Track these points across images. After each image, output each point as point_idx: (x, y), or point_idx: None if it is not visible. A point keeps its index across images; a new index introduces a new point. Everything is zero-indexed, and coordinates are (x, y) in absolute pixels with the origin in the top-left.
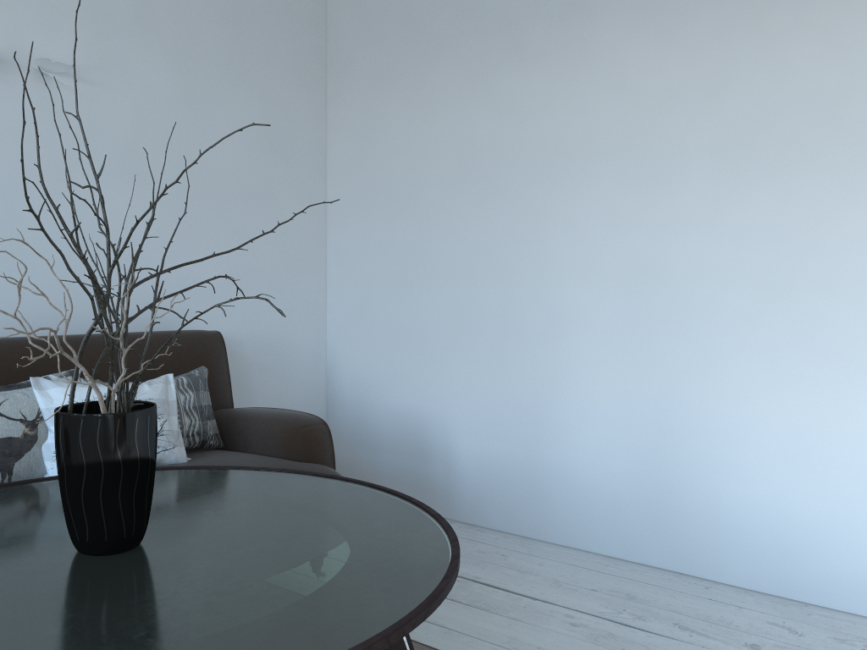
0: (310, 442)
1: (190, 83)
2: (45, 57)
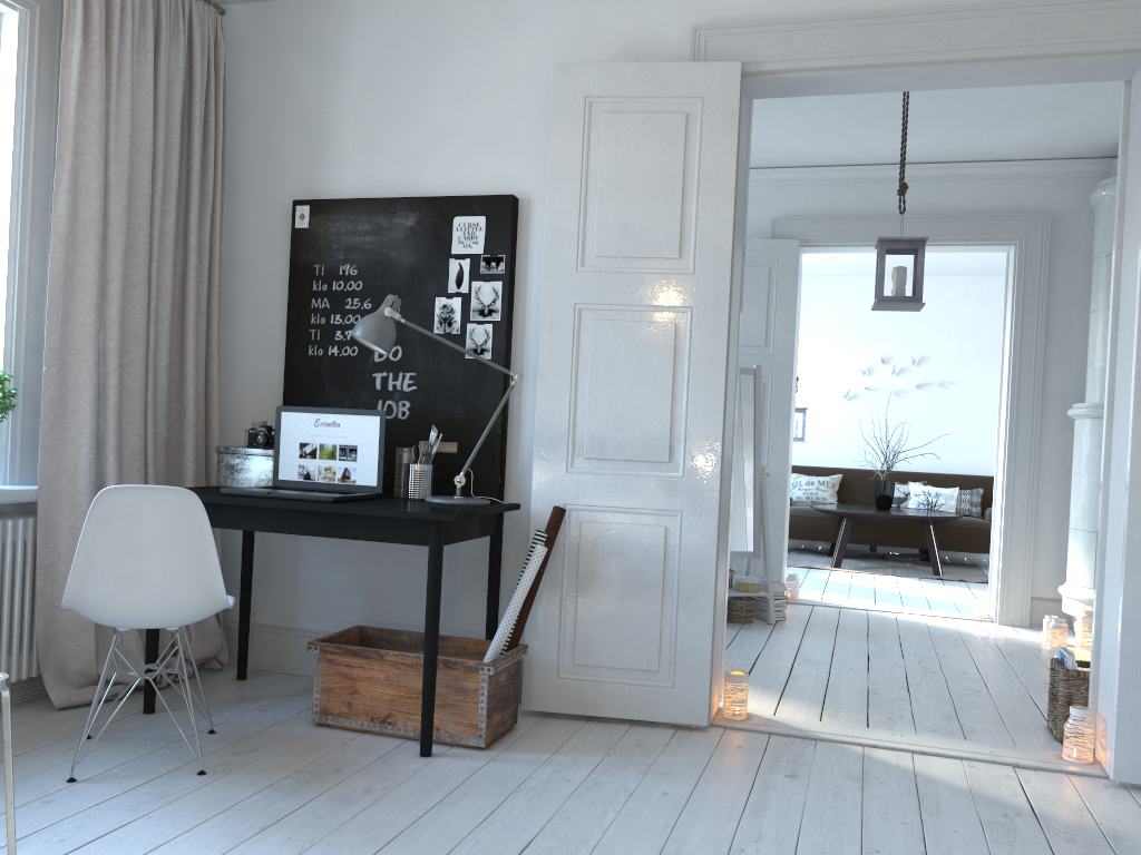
0: None
1: None
2: (942, 379)
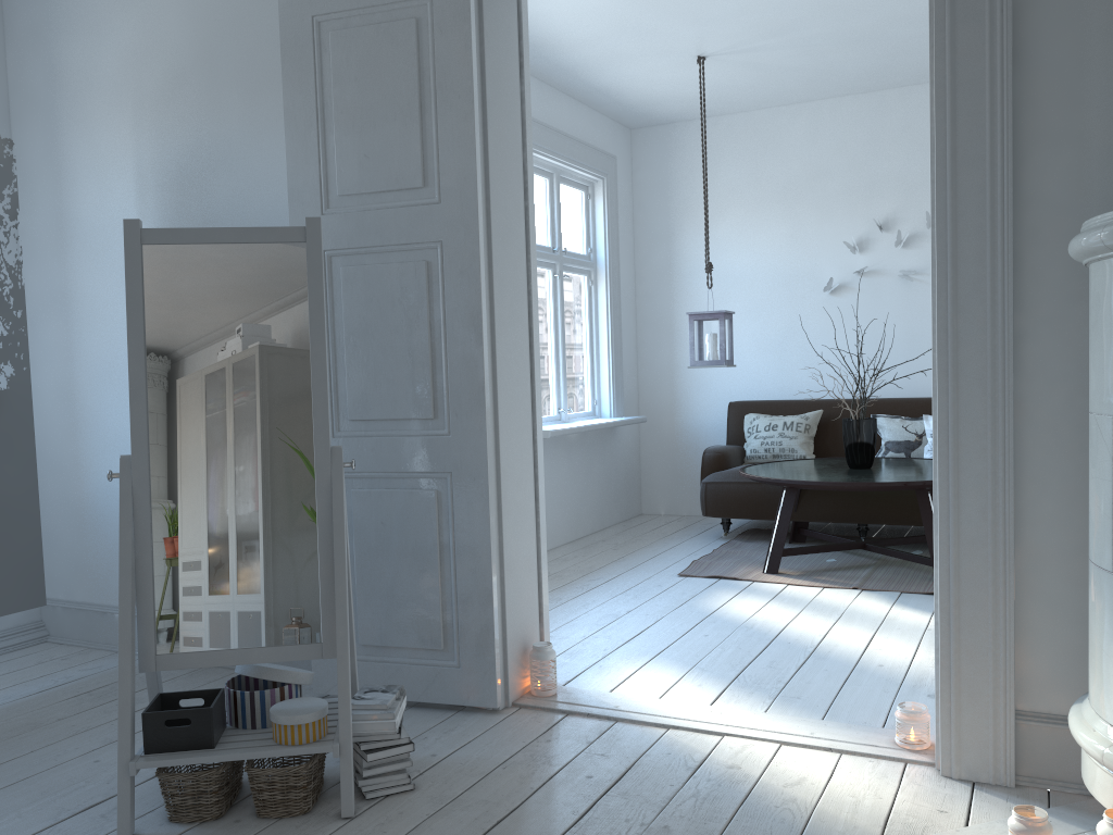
0: None
1: None
2: None
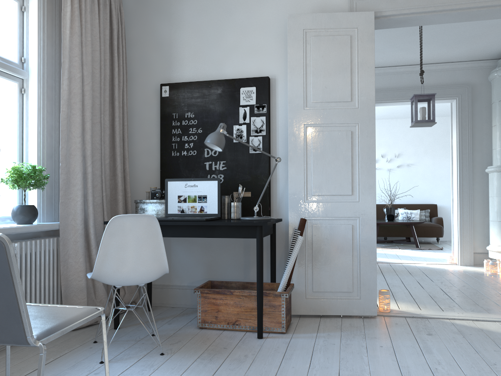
0: (437, 220)
1: (435, 160)
2: (408, 163)
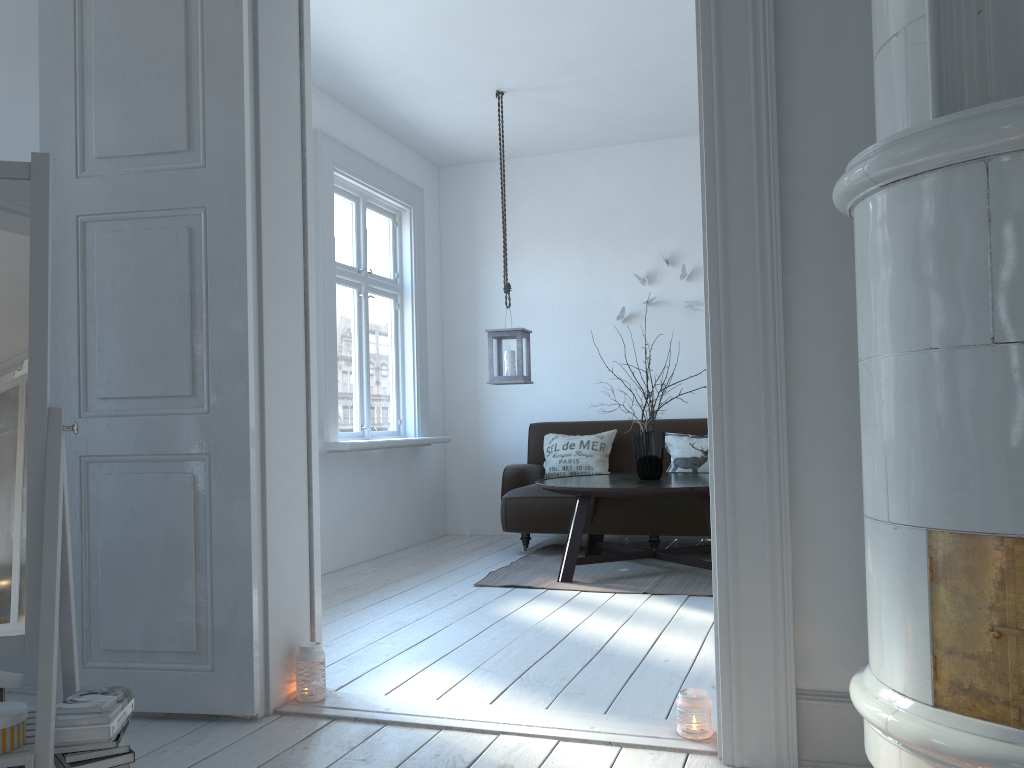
0: None
1: None
2: None
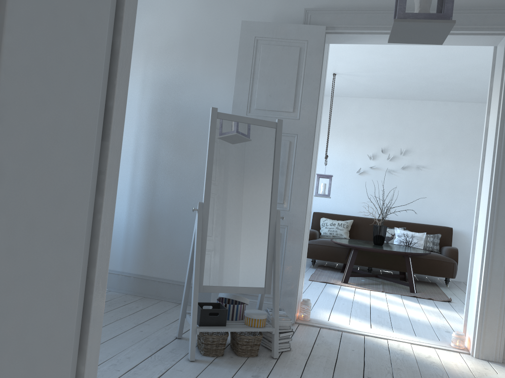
0: (450, 253)
1: (457, 165)
2: (418, 164)
